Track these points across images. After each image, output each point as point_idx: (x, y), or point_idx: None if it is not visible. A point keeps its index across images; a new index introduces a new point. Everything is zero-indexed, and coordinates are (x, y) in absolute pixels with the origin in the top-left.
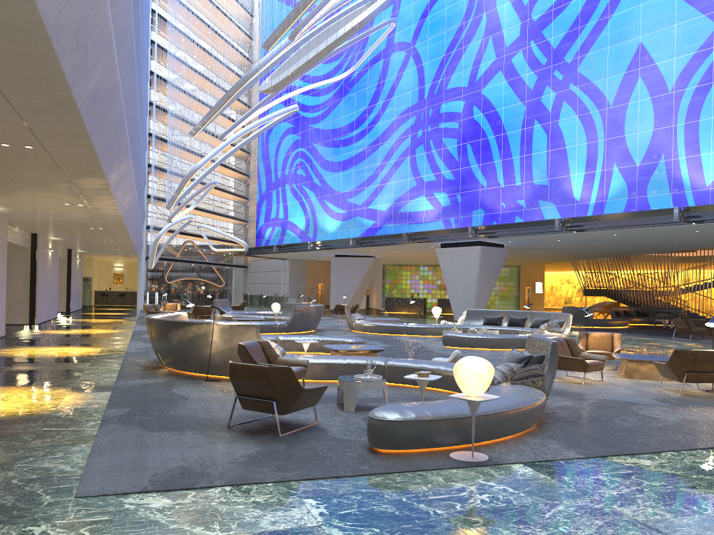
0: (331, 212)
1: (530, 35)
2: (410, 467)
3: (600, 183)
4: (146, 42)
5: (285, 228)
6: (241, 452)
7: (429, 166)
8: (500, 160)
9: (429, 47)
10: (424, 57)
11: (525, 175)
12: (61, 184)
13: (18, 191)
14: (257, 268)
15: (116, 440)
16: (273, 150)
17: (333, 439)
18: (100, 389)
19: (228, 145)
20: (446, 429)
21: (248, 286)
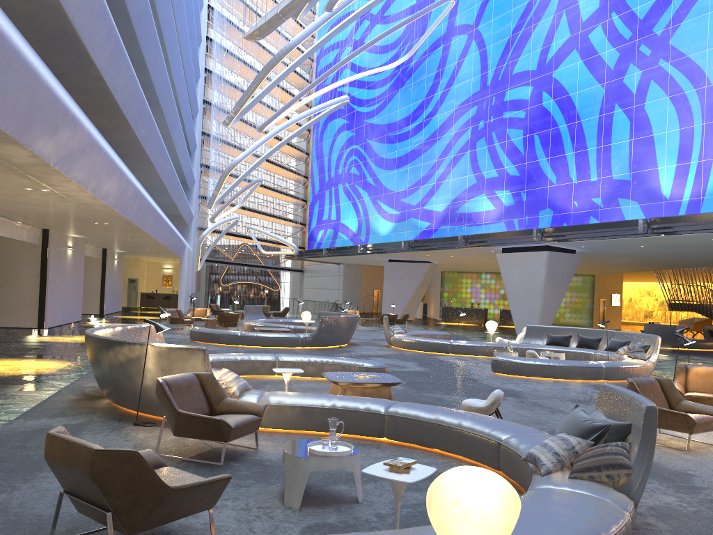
0: (384, 213)
1: (612, 5)
2: None
3: (696, 177)
4: (187, 29)
5: (337, 231)
6: None
7: (491, 161)
8: (572, 152)
9: (494, 27)
10: (487, 40)
11: (602, 168)
12: None
13: None
14: (313, 273)
15: None
16: (327, 148)
17: None
18: None
19: (270, 138)
20: None
21: (304, 291)
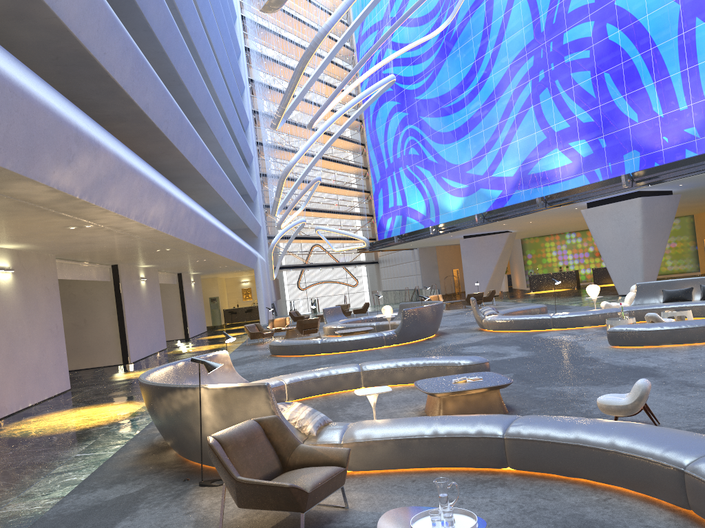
0: (451, 189)
1: None
2: None
3: None
4: (221, 41)
5: (405, 216)
6: None
7: (559, 112)
8: (652, 83)
9: None
10: None
11: (691, 94)
12: (1, 201)
13: None
14: (388, 262)
15: None
16: (382, 134)
17: None
18: (12, 527)
19: (321, 134)
20: None
21: (382, 282)
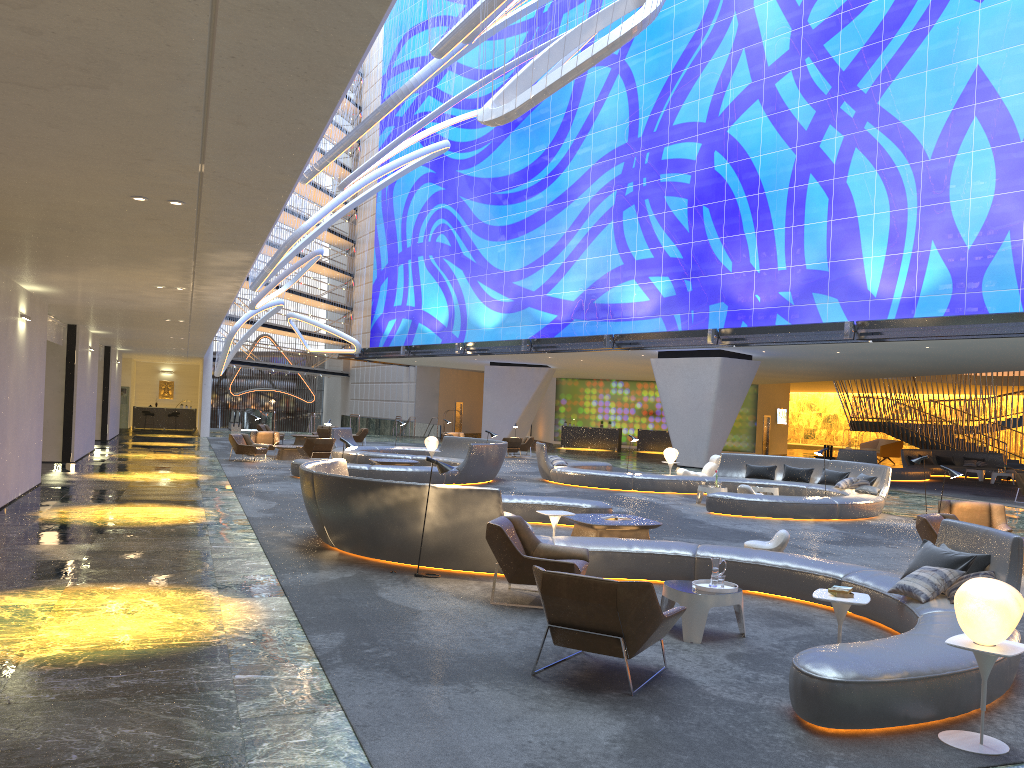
0: (489, 299)
1: (806, 49)
2: (905, 767)
3: (910, 271)
4: None
5: (417, 322)
6: (602, 732)
7: (644, 238)
8: (754, 232)
9: (648, 61)
10: (639, 76)
11: (793, 255)
12: (176, 258)
13: (98, 266)
14: (365, 377)
15: (376, 704)
16: (400, 206)
17: (723, 703)
18: (264, 590)
19: (348, 197)
20: (928, 694)
21: (350, 403)
